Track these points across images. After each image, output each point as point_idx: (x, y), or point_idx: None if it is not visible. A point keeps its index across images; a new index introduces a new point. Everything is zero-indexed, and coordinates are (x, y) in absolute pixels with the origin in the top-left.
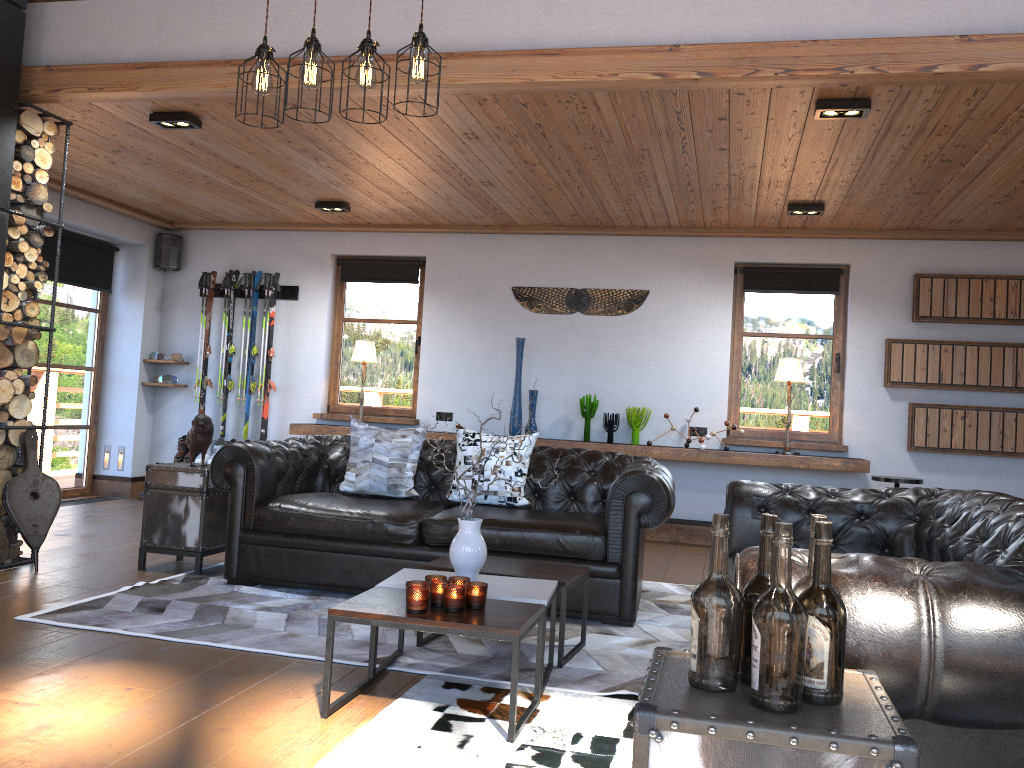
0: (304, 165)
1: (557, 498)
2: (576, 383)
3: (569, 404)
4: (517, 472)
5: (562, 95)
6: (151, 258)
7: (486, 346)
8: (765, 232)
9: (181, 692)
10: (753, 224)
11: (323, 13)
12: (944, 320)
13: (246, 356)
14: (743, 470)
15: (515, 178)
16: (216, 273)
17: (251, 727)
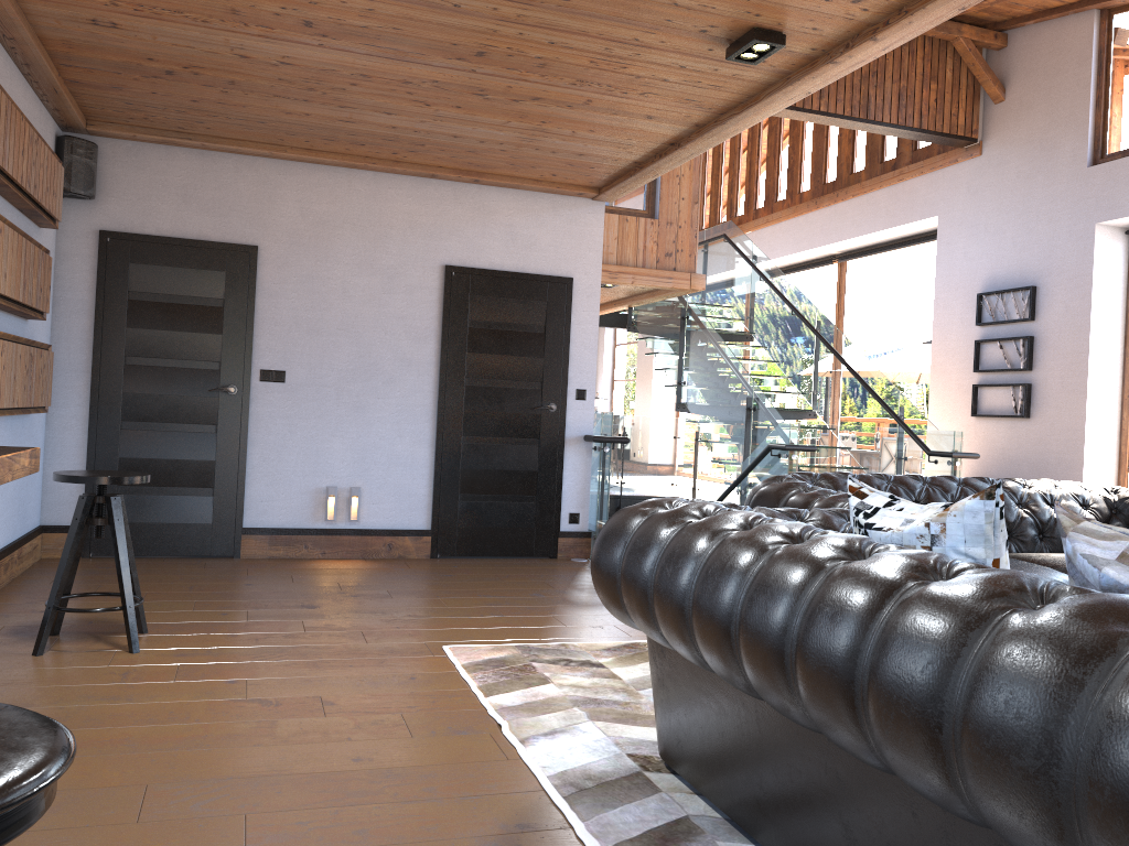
0: None
1: None
2: None
3: None
4: None
5: None
6: None
7: None
8: None
9: None
10: None
11: None
12: None
13: None
14: None
15: None
16: None
17: None
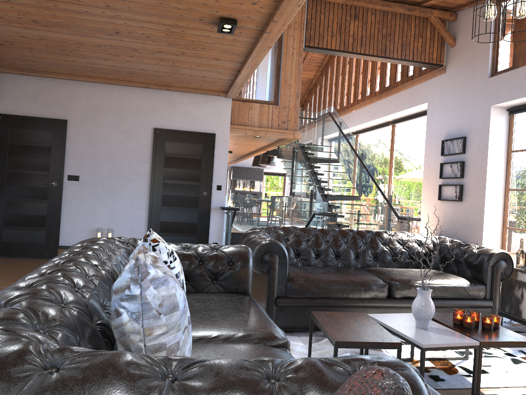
0: None
1: None
2: None
3: None
4: None
5: None
6: None
7: None
8: None
9: None
10: None
11: None
12: None
13: None
14: None
15: None
16: None
17: None
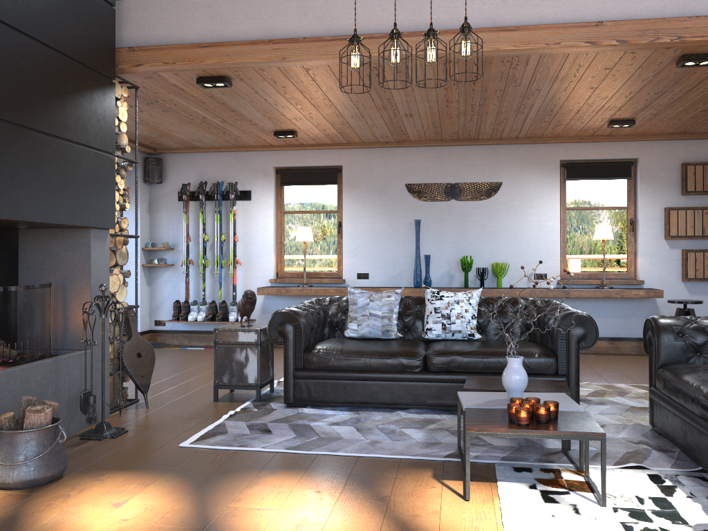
0: (284, 108)
1: (495, 332)
2: (454, 248)
3: (450, 263)
4: (472, 316)
5: (507, 57)
6: (142, 175)
7: (389, 226)
8: (582, 139)
9: (355, 491)
10: (575, 134)
11: (338, 4)
12: (704, 193)
13: (218, 242)
14: (573, 300)
15: (431, 111)
16: (190, 184)
17: (430, 512)
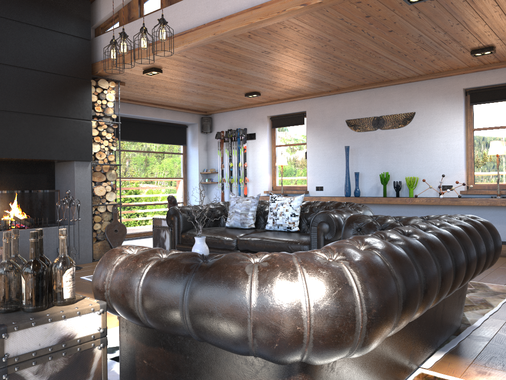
0: (220, 79)
1: None
2: (380, 166)
3: (377, 178)
4: (292, 214)
5: (278, 25)
6: (199, 128)
7: (336, 152)
8: (477, 68)
9: None
10: (466, 65)
11: (179, 13)
12: None
13: (235, 167)
14: (475, 208)
15: (311, 67)
16: (223, 131)
17: None
